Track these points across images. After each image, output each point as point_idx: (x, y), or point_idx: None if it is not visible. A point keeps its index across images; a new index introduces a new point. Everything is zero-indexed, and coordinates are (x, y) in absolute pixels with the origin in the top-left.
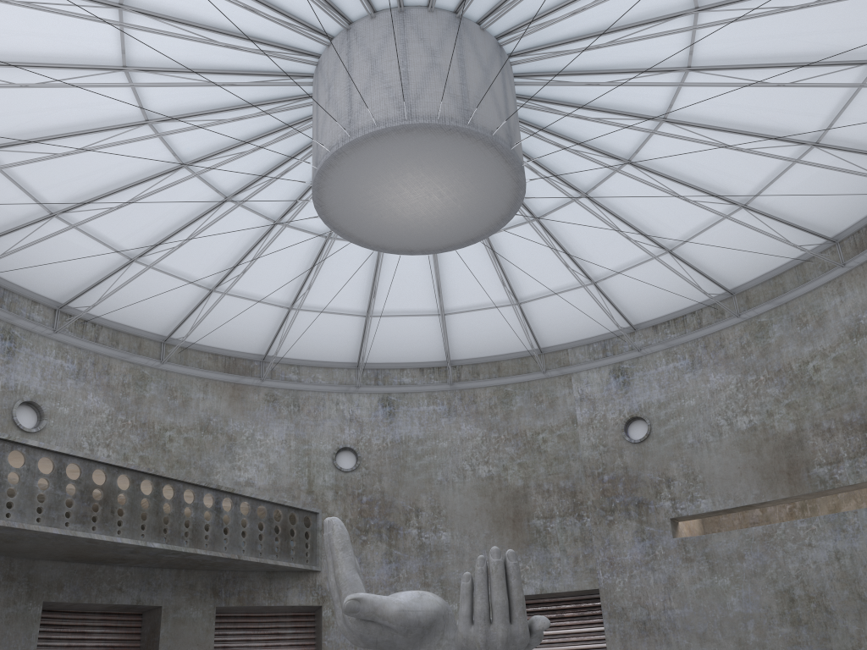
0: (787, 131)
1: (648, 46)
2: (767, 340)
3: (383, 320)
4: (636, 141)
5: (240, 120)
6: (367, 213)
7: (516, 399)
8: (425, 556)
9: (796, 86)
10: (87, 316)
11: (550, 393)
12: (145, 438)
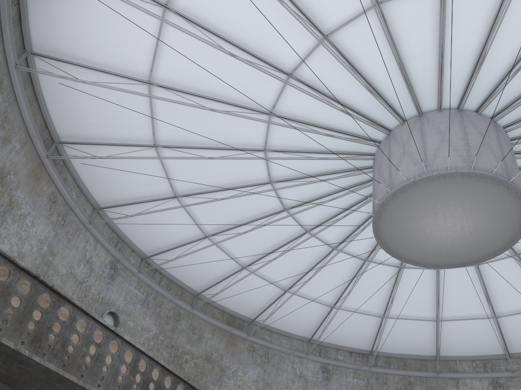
0: None
1: None
2: None
3: (340, 312)
4: None
5: (323, 159)
6: (405, 229)
7: (417, 388)
8: None
9: None
10: (158, 267)
11: (442, 389)
12: (171, 356)
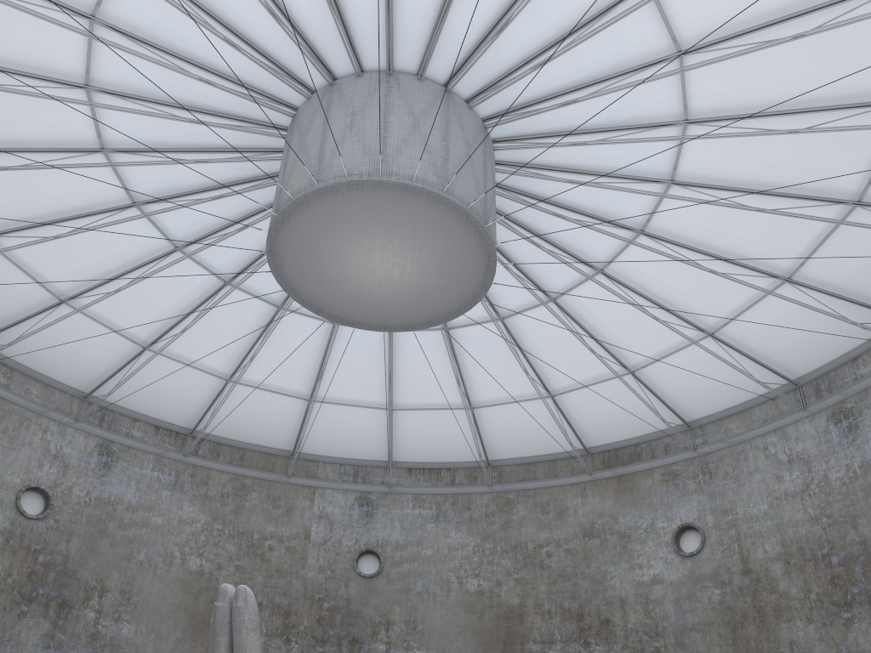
0: (621, 353)
1: (587, 238)
2: (510, 516)
3: (157, 359)
4: (518, 306)
5: (207, 84)
6: (318, 253)
7: (253, 496)
8: (95, 649)
9: (664, 325)
10: None
11: (290, 501)
12: None
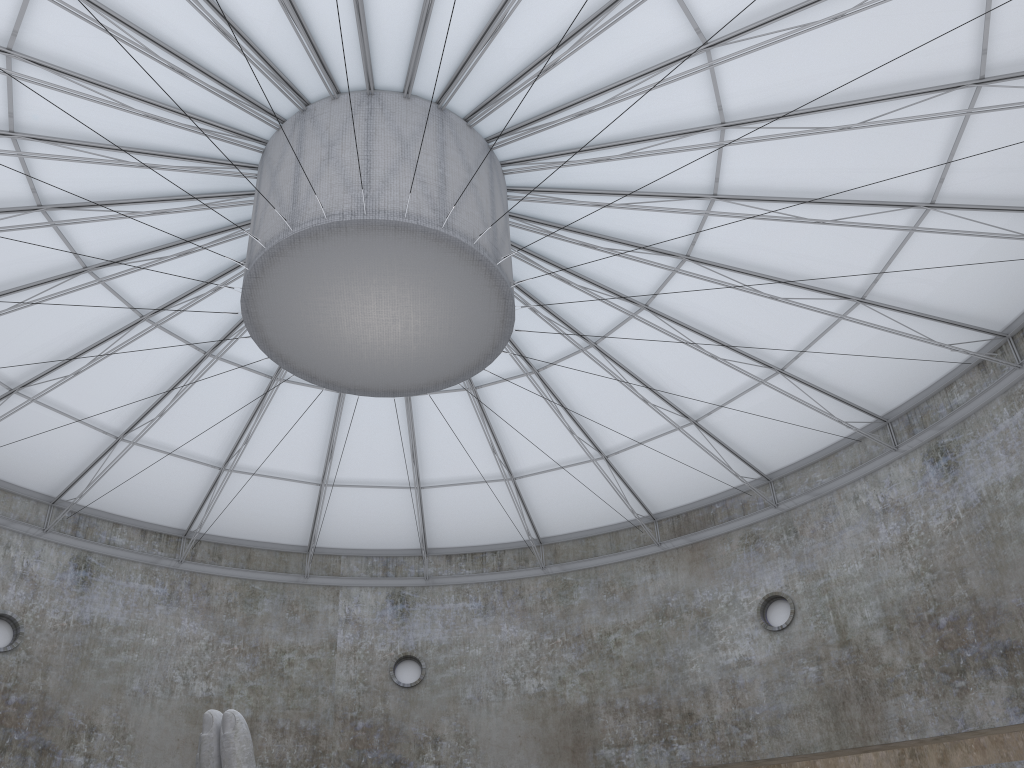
0: (679, 401)
1: (625, 270)
2: (570, 601)
3: (135, 450)
4: (554, 354)
5: (155, 120)
6: (304, 311)
7: (264, 603)
8: None
9: (724, 363)
10: None
11: (310, 605)
12: None
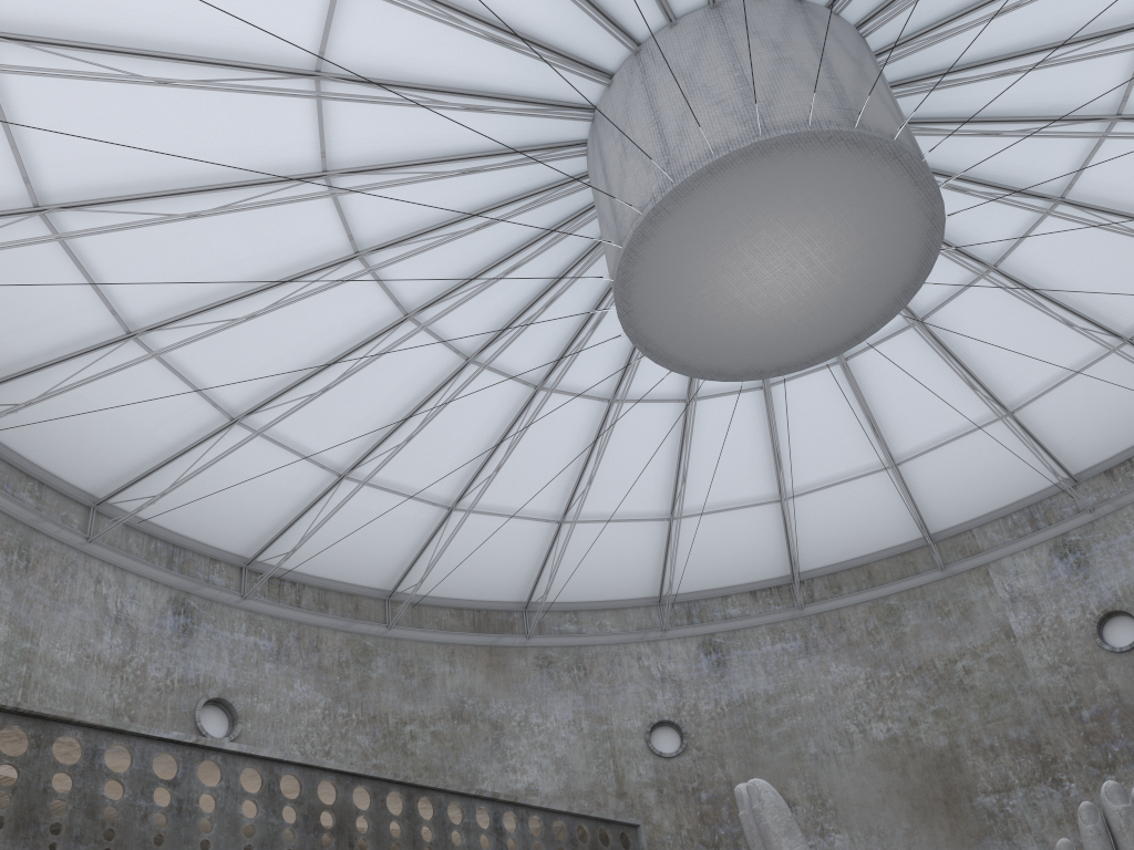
0: None
1: None
2: None
3: (693, 522)
4: (1071, 165)
5: (486, 227)
6: (696, 315)
7: (908, 616)
8: None
9: None
10: (283, 572)
11: (960, 599)
12: (377, 738)
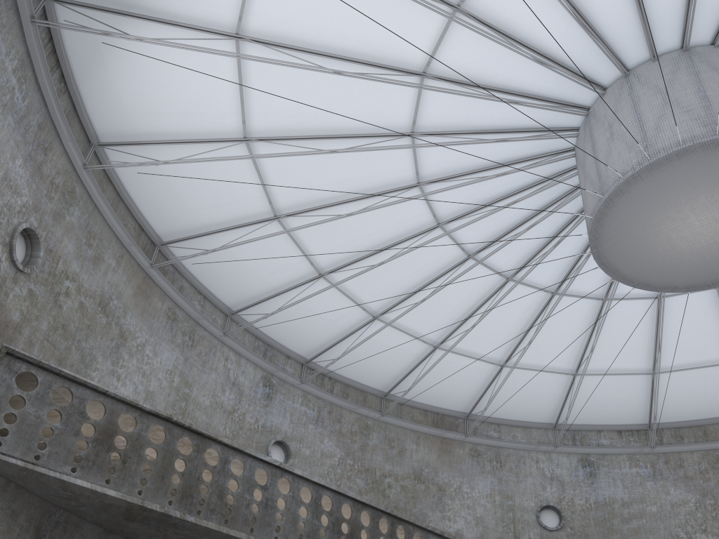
0: None
1: None
2: None
3: (588, 379)
4: None
5: (503, 175)
6: (641, 245)
7: None
8: None
9: None
10: (325, 371)
11: None
12: (368, 483)
